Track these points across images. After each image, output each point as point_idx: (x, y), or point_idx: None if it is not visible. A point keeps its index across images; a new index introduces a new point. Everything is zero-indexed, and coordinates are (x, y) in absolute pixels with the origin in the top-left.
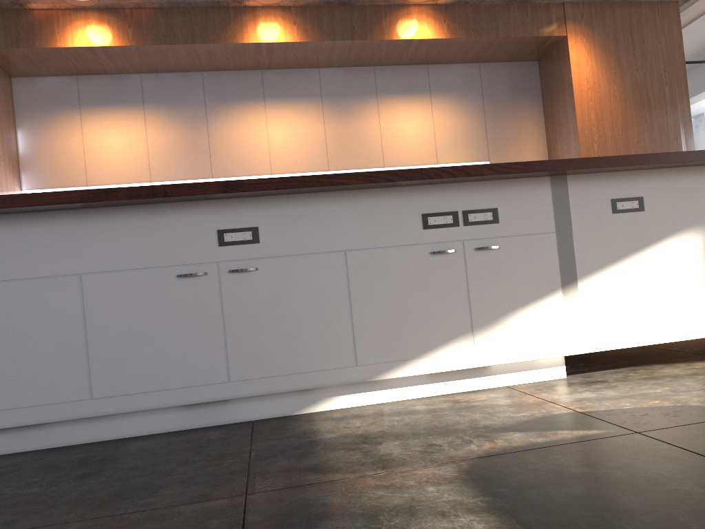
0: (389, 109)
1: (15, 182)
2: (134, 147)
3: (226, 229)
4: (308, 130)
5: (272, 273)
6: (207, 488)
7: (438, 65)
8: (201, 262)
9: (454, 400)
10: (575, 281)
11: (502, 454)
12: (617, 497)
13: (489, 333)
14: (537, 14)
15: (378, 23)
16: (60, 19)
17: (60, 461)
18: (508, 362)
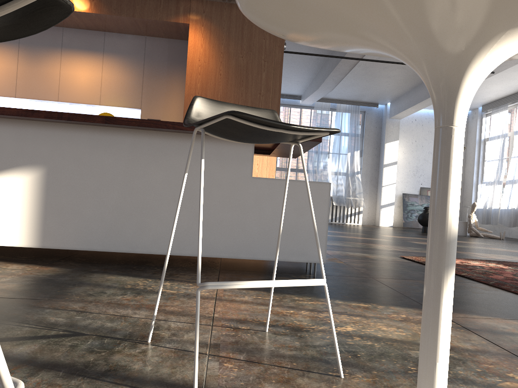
0: (69, 60)
1: None
2: None
3: None
4: (4, 66)
5: None
6: None
7: (113, 33)
8: None
9: None
10: None
11: None
12: None
13: None
14: (168, 5)
15: None
16: None
17: None
18: None
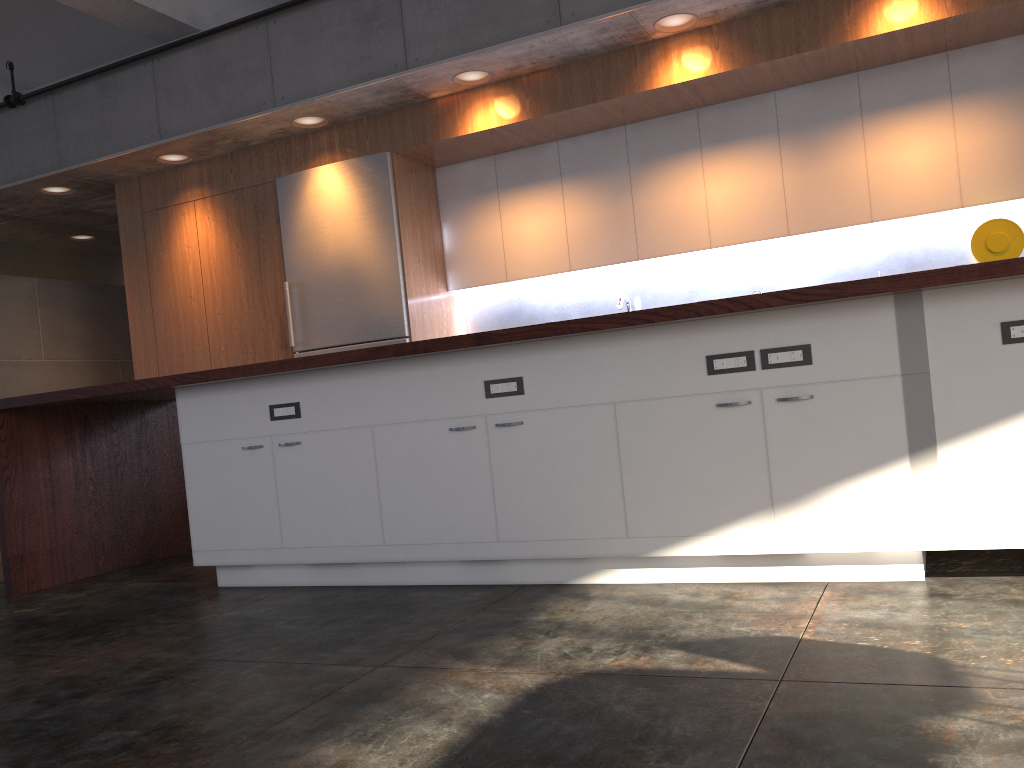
0: (881, 133)
1: (439, 284)
2: (552, 230)
3: (492, 379)
4: (759, 182)
5: (537, 427)
6: (370, 653)
7: (965, 48)
8: (470, 415)
9: (731, 593)
10: (931, 446)
11: (611, 674)
12: (580, 744)
13: (796, 511)
14: None
15: (836, 20)
16: (460, 104)
17: (344, 601)
18: (823, 552)
